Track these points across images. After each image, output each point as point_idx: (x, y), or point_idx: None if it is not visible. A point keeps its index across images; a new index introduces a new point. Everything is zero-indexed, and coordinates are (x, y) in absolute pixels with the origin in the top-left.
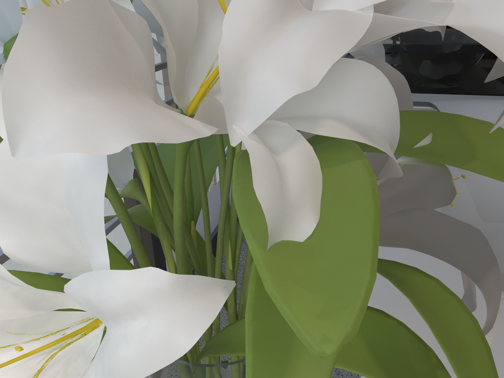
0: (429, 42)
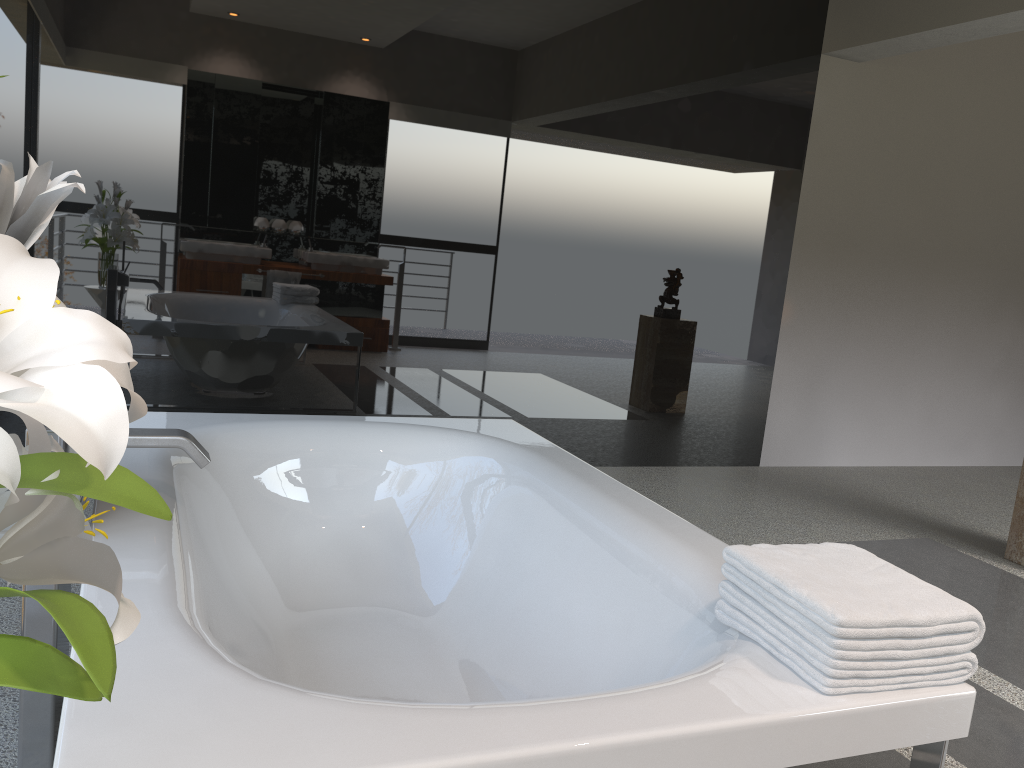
0: (208, 325)
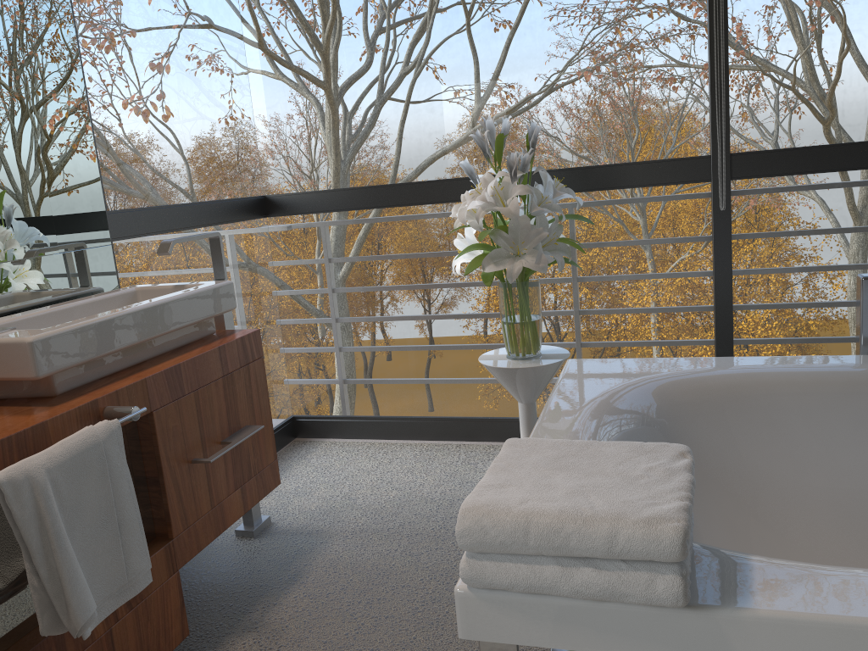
0: None
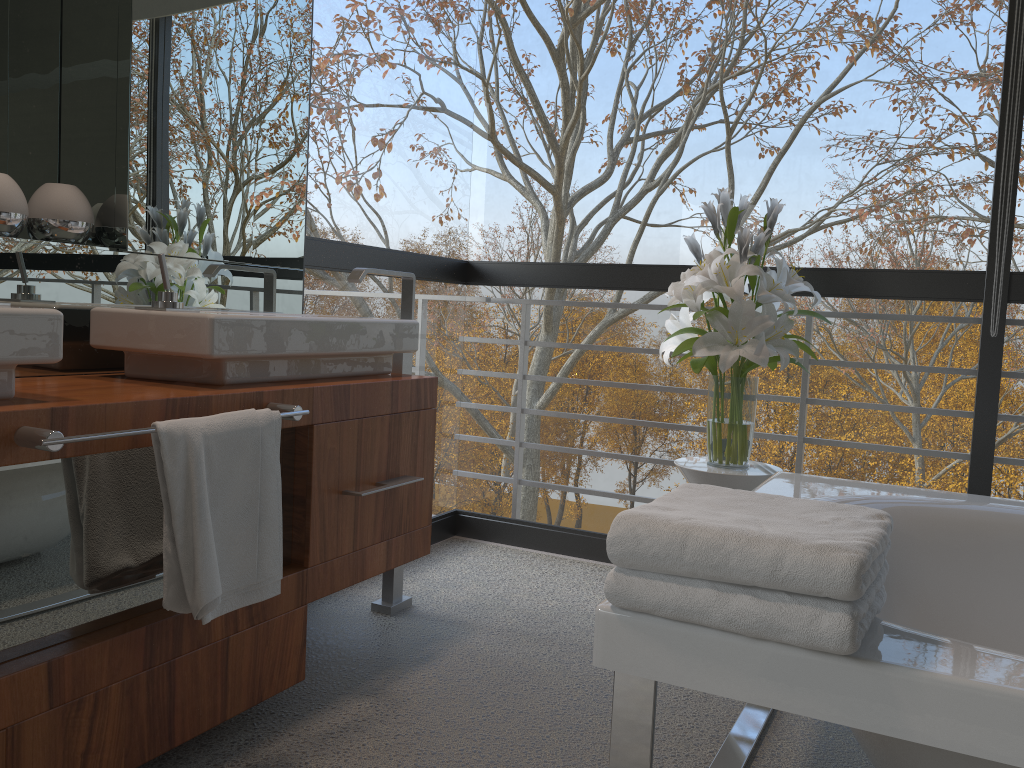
0: None
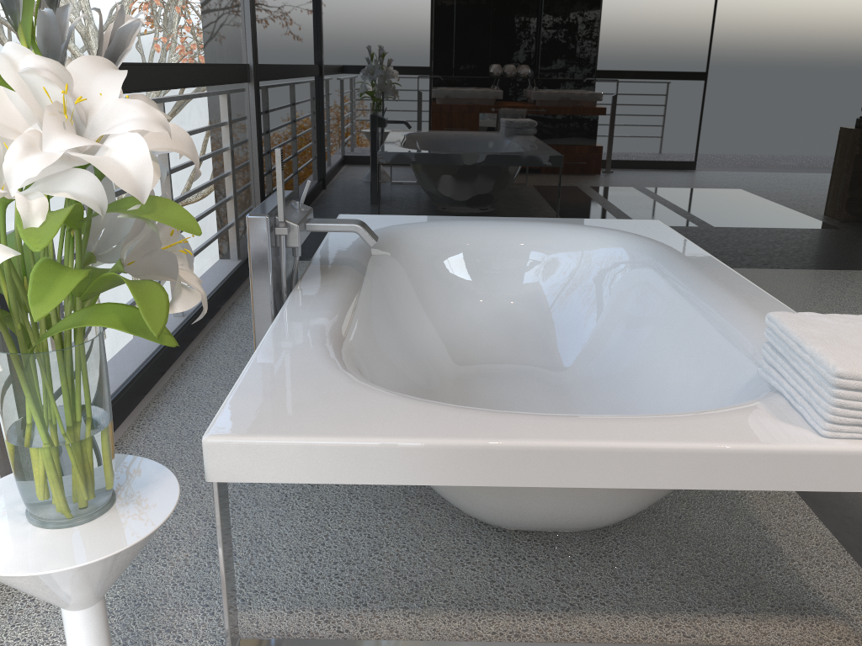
0: (427, 151)
